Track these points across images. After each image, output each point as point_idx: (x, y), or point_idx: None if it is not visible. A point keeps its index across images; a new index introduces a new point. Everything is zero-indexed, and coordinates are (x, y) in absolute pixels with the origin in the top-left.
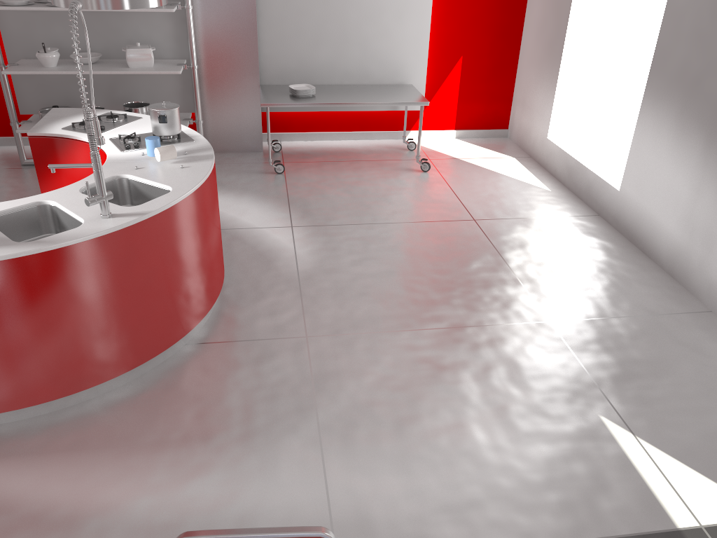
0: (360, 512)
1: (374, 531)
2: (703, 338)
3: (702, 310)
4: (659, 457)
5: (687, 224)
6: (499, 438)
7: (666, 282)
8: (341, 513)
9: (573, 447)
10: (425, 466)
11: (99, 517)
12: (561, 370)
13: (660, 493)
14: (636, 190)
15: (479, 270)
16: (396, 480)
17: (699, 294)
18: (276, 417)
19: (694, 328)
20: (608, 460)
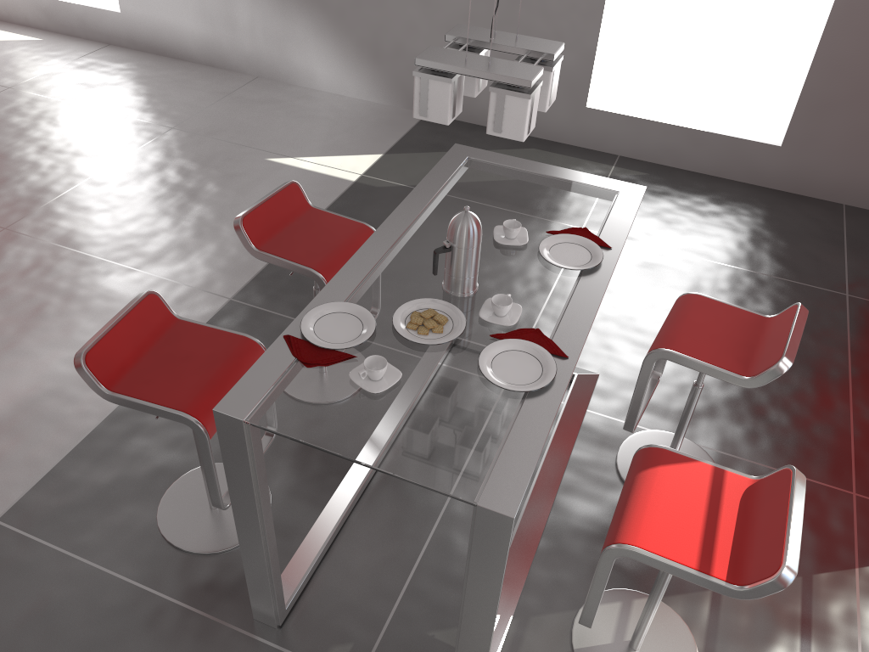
0: (205, 274)
1: (225, 275)
2: (270, 93)
3: (253, 79)
4: (315, 160)
5: (205, 16)
6: (229, 199)
7: (214, 71)
8: (195, 282)
9: (272, 180)
10: (209, 235)
11: (40, 392)
12: (217, 149)
13: (332, 173)
14: (139, 5)
15: (74, 120)
16: (202, 250)
17: (242, 69)
18: (71, 276)
19: (260, 91)
20: (295, 175)
